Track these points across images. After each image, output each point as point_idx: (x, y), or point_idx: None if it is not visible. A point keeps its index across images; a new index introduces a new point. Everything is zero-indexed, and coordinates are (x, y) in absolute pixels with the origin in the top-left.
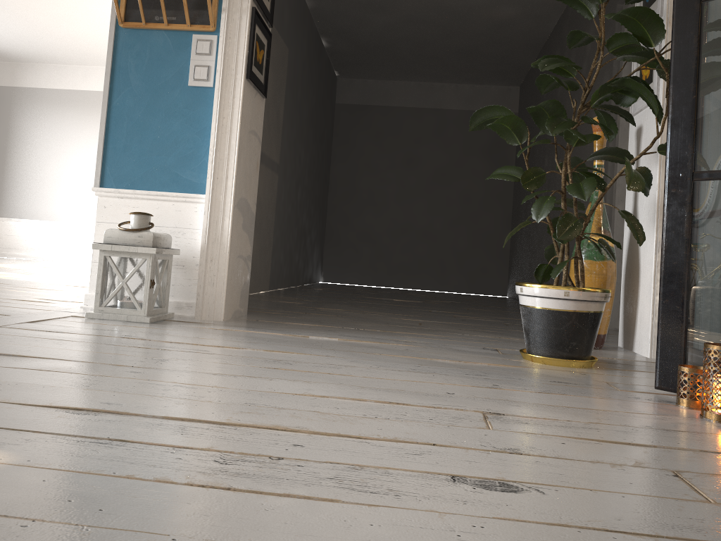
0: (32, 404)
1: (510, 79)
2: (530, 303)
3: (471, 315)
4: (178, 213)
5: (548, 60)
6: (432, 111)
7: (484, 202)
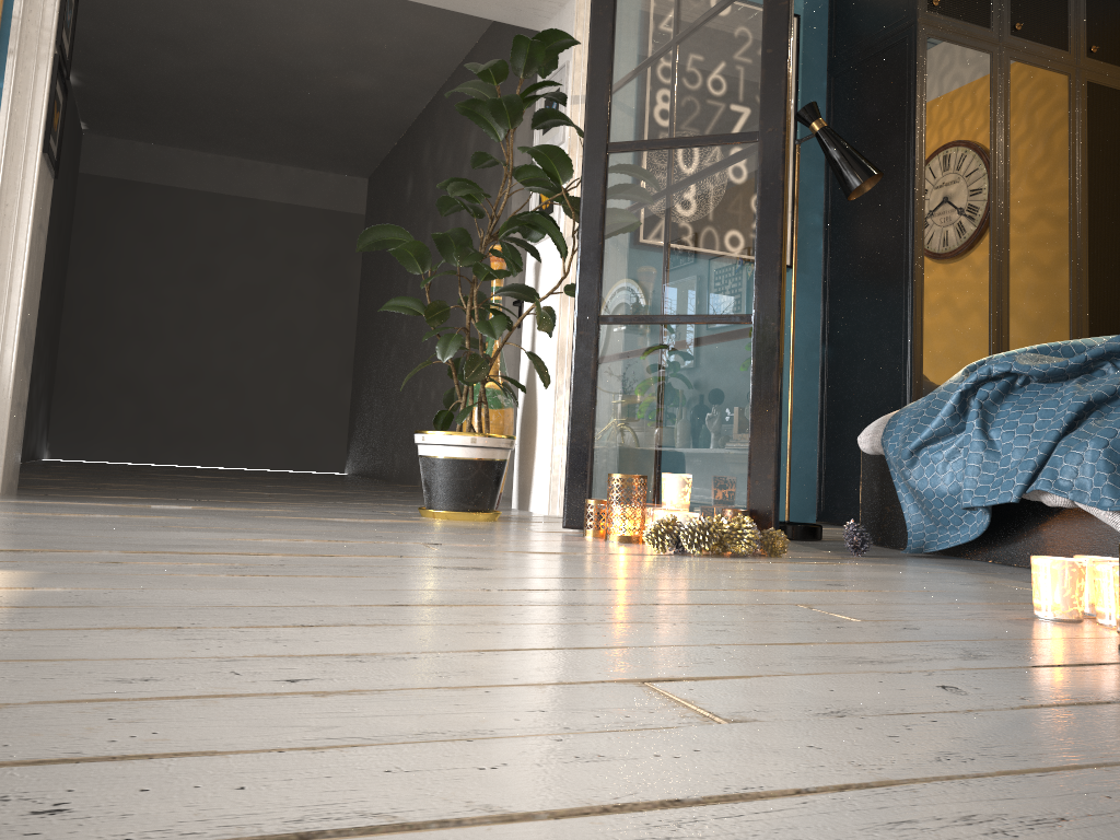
0: None
1: (356, 168)
2: (433, 453)
3: (323, 489)
4: None
5: (457, 184)
6: (240, 201)
7: (315, 338)
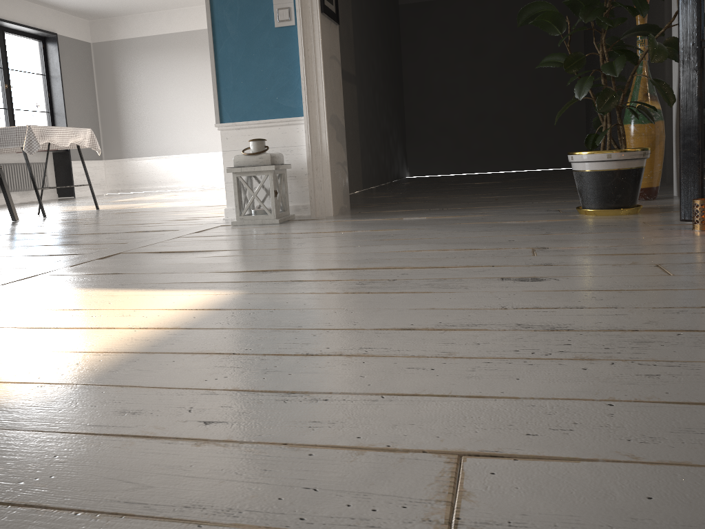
0: (235, 271)
1: None
2: (580, 168)
3: (545, 187)
4: (284, 135)
5: None
6: None
7: (555, 79)
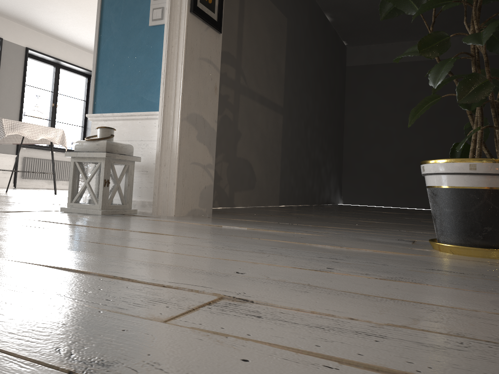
0: None
1: None
2: (433, 183)
3: None
4: (143, 128)
5: None
6: (426, 62)
7: None
